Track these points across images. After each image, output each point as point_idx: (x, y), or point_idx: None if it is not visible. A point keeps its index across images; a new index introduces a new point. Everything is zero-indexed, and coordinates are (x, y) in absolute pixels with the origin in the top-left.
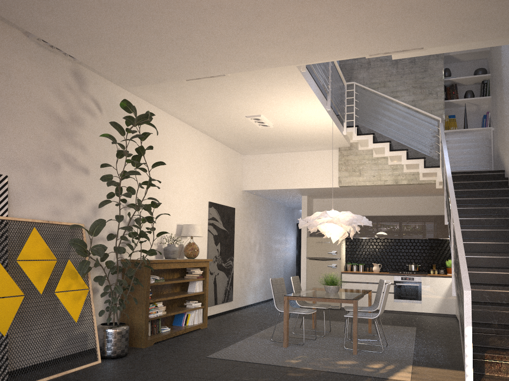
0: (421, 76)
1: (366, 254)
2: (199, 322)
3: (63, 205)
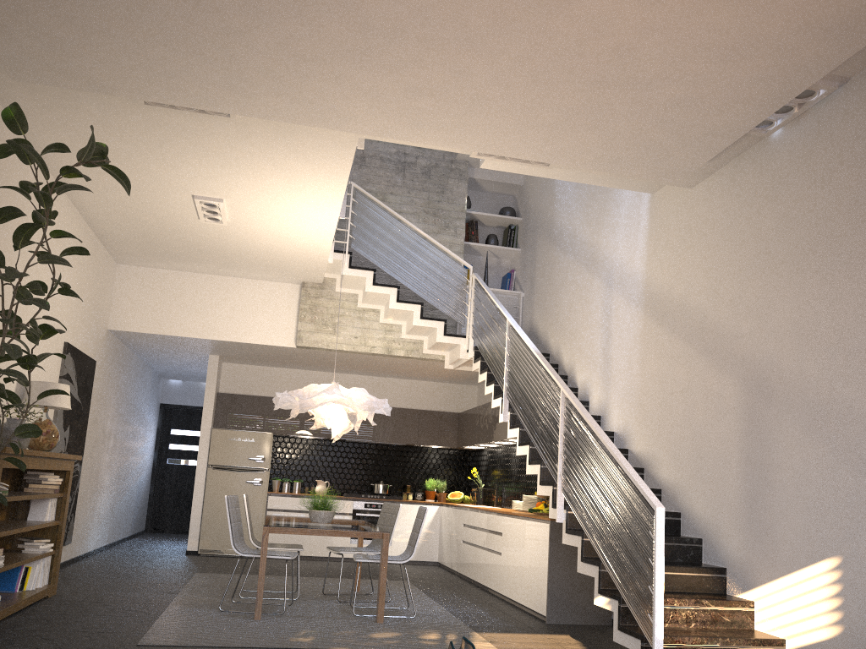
0: (436, 198)
1: (306, 464)
2: (44, 584)
3: None
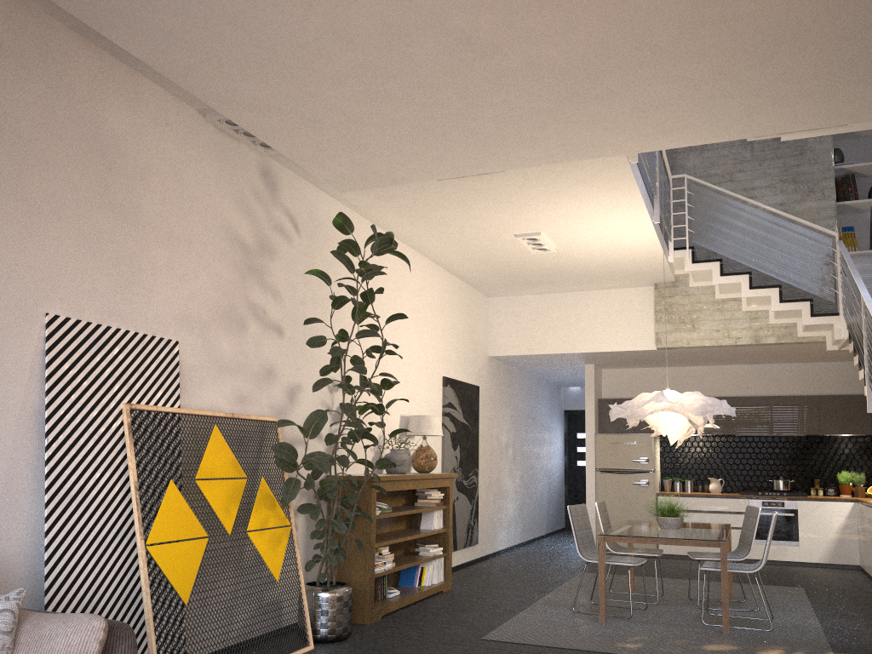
0: (794, 162)
1: (697, 462)
2: (440, 581)
3: (249, 387)
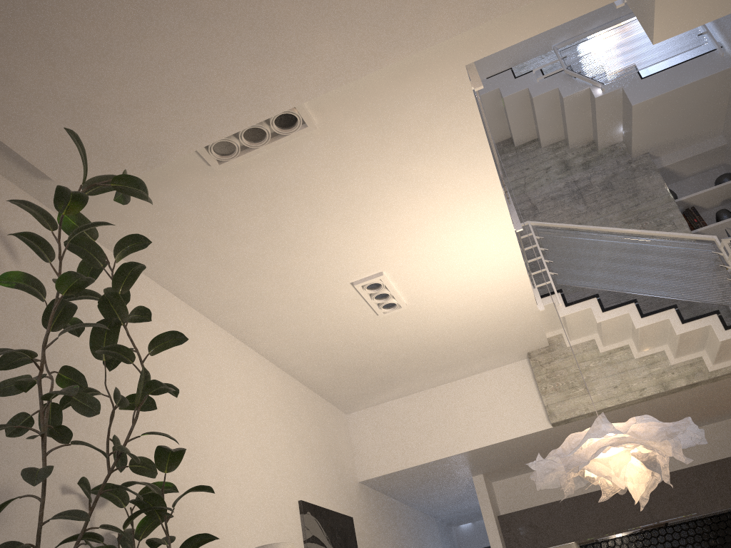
0: (631, 203)
1: None
2: None
3: None
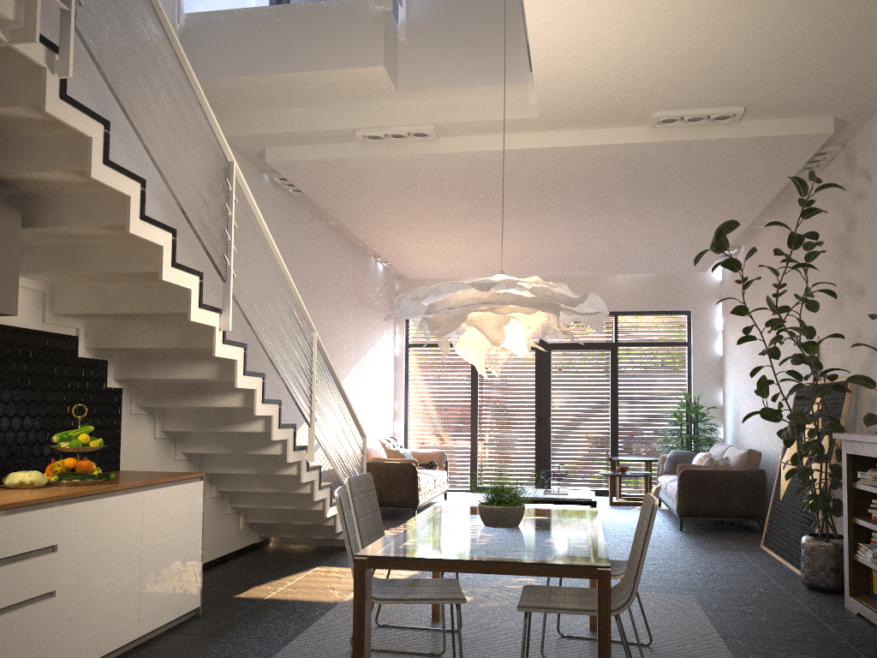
0: None
1: None
2: None
3: (848, 354)
